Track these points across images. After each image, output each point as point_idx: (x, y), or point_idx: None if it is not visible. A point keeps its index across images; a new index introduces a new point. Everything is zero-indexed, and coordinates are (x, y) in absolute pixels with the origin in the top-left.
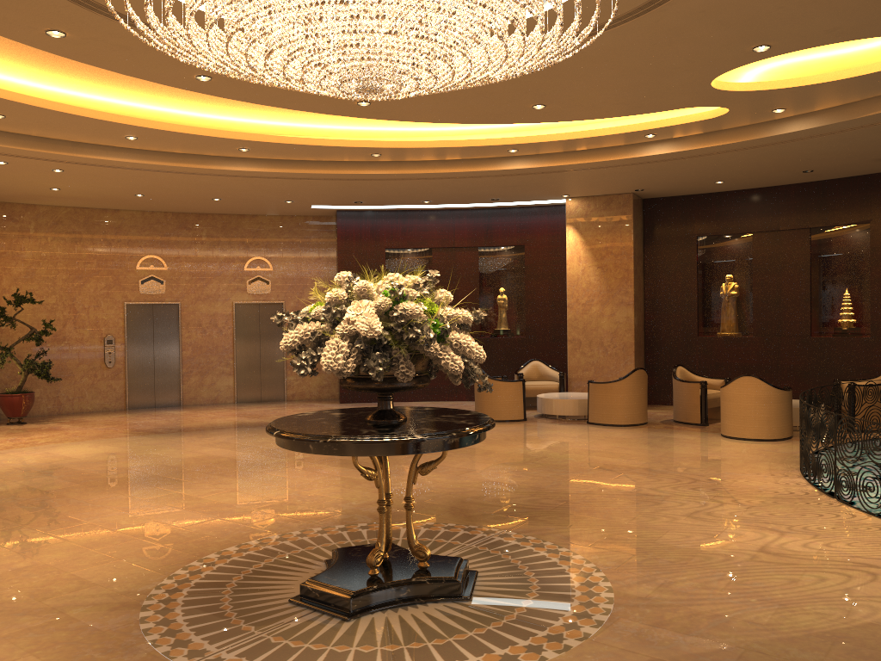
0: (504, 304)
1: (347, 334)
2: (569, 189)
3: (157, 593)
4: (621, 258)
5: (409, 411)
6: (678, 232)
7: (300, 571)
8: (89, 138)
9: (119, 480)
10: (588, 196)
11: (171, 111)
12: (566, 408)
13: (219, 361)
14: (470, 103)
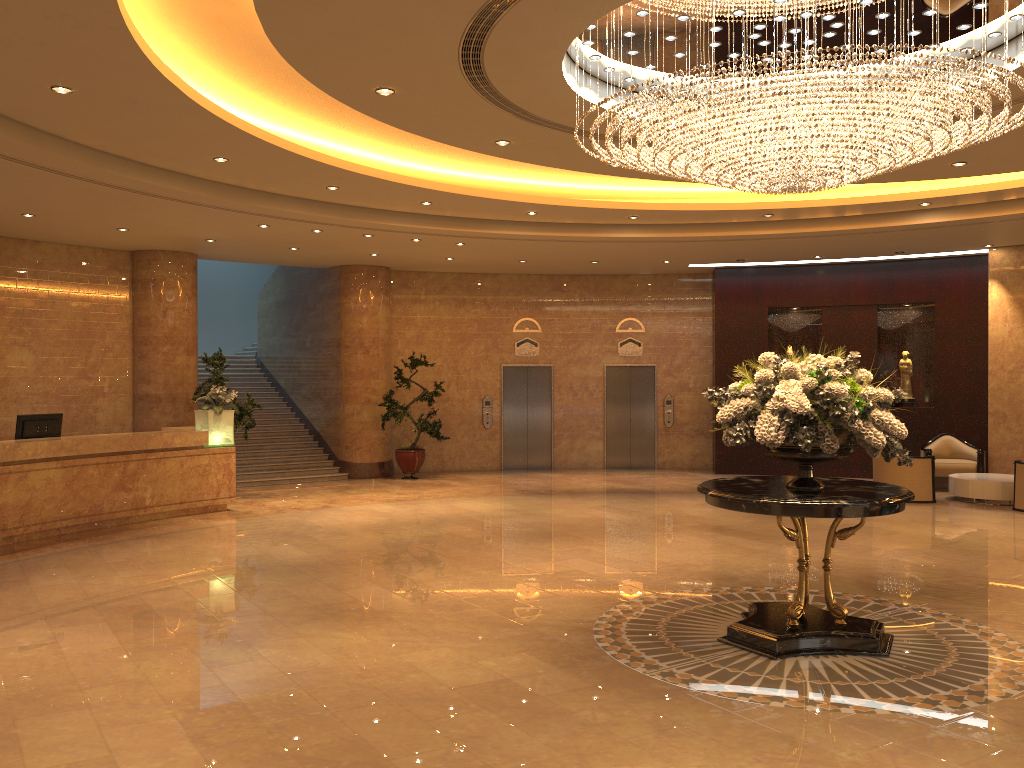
0: (908, 369)
1: (776, 410)
2: (994, 239)
3: (601, 623)
4: None
5: (824, 481)
6: None
7: (720, 619)
8: (493, 215)
9: (526, 533)
10: (1017, 245)
11: (568, 185)
12: (986, 491)
13: (589, 425)
14: None
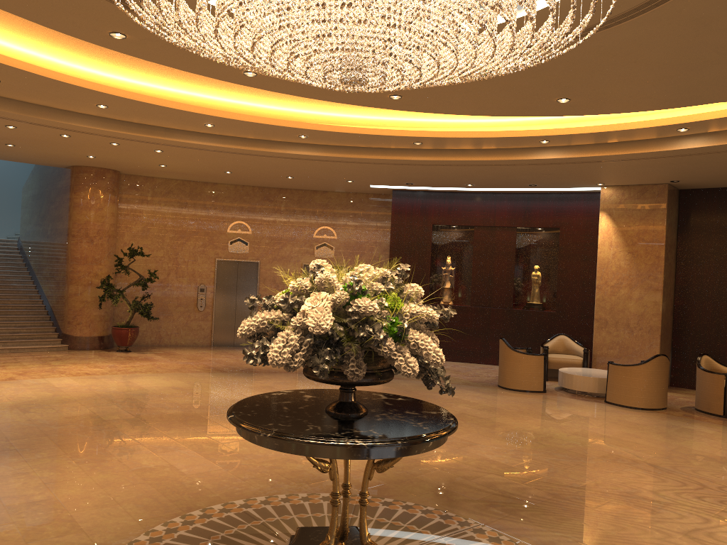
0: (537, 280)
1: (300, 326)
2: (603, 178)
3: None
4: (652, 245)
5: (378, 401)
6: (714, 223)
7: None
8: (177, 125)
9: (166, 416)
10: (622, 185)
11: (243, 103)
12: (585, 385)
13: None
14: (495, 97)
